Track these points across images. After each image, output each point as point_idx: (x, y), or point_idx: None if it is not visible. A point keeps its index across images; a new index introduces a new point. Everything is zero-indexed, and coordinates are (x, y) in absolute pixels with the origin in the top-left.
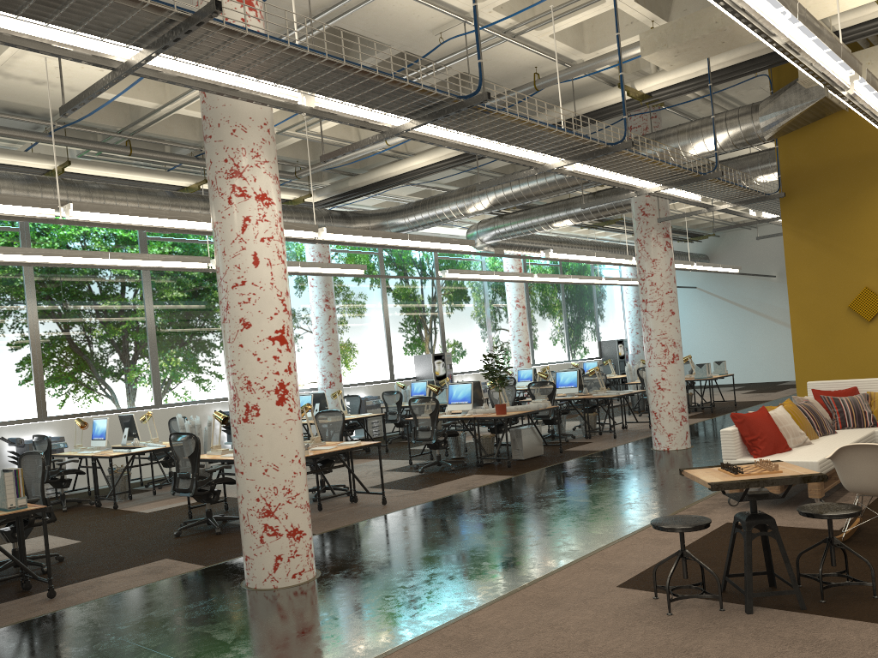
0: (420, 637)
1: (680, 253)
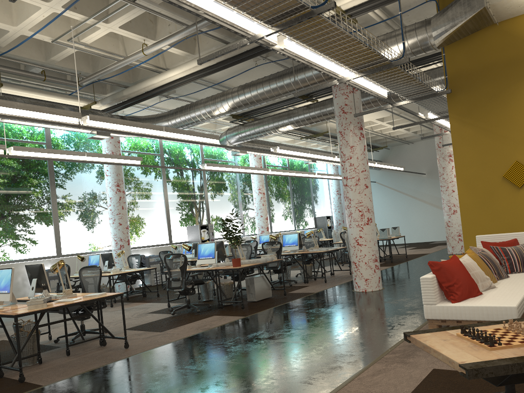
0: None
1: None
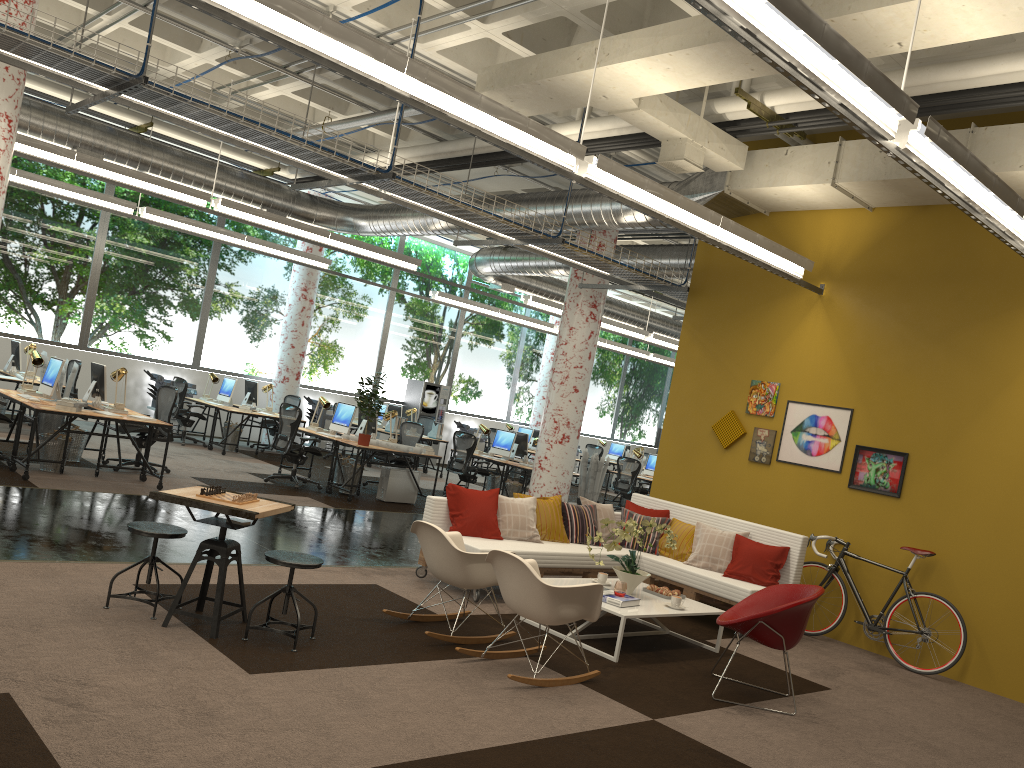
0: None
1: None
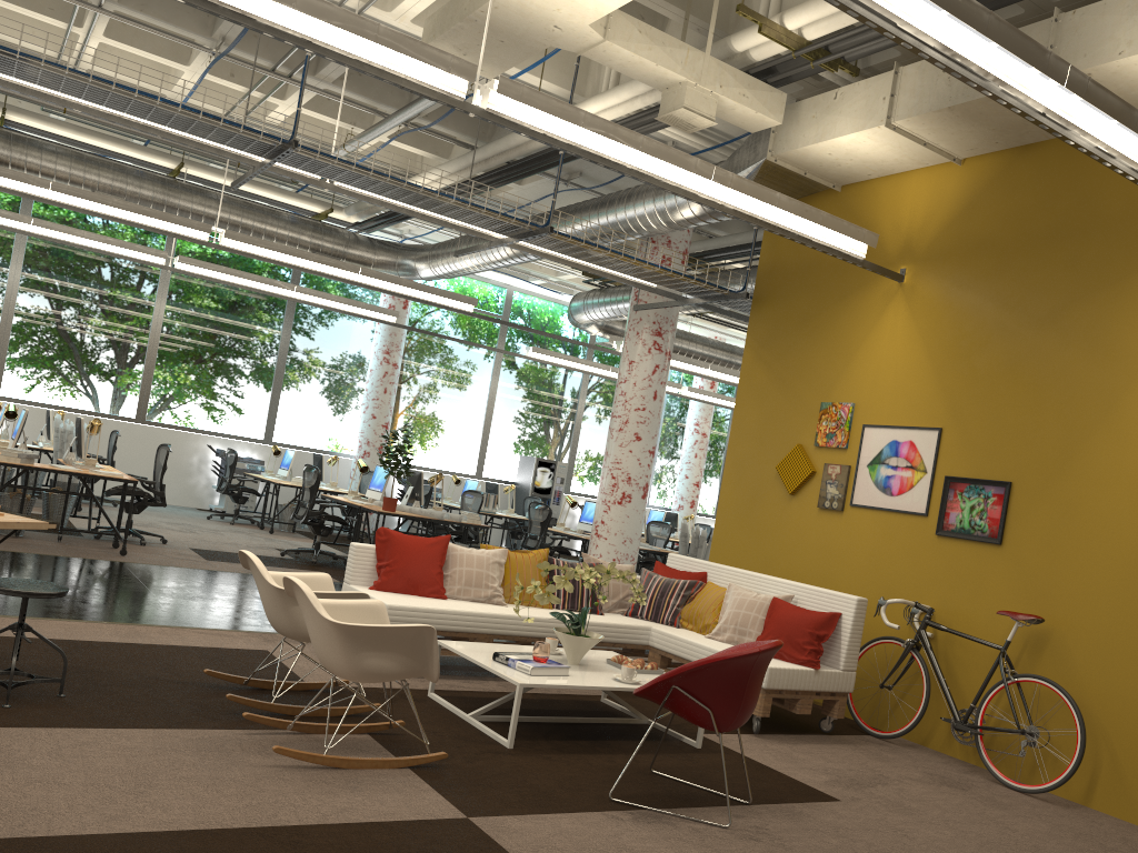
0: None
1: None
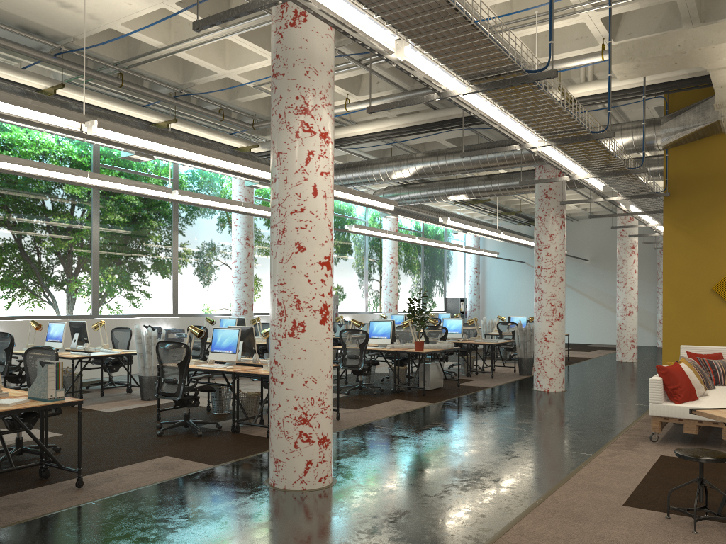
0: (490, 543)
1: (518, 233)
